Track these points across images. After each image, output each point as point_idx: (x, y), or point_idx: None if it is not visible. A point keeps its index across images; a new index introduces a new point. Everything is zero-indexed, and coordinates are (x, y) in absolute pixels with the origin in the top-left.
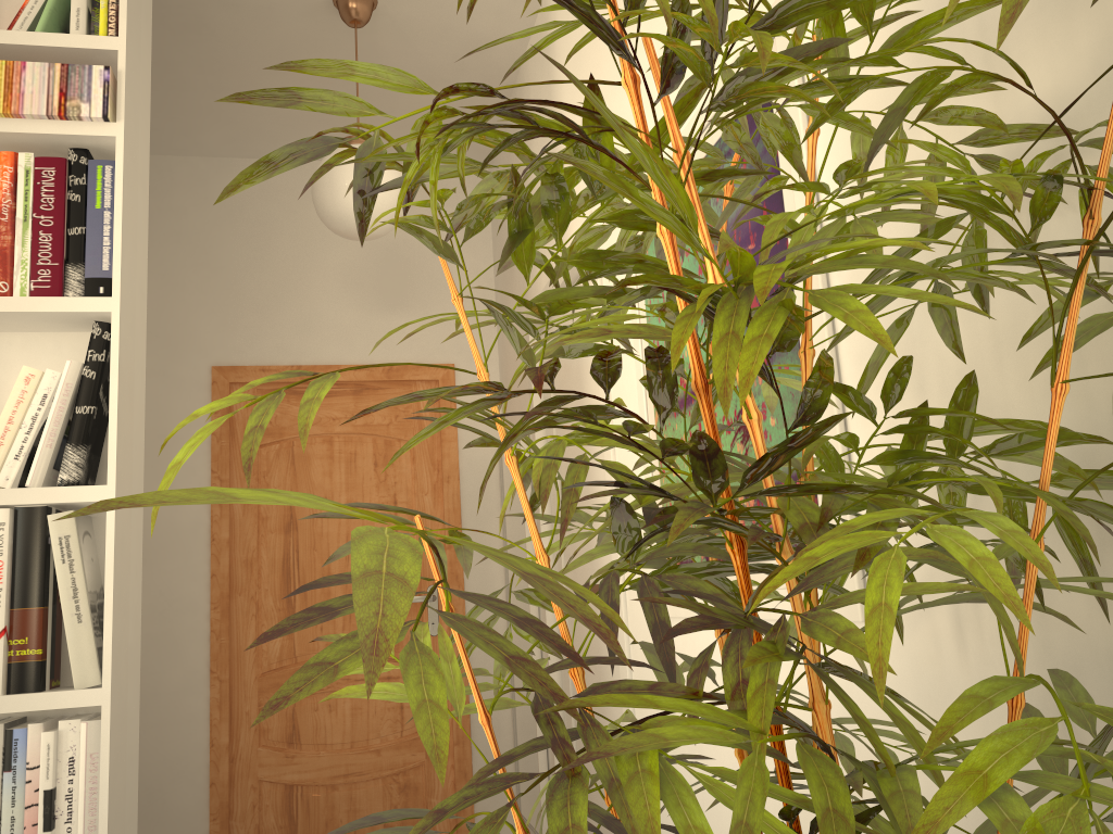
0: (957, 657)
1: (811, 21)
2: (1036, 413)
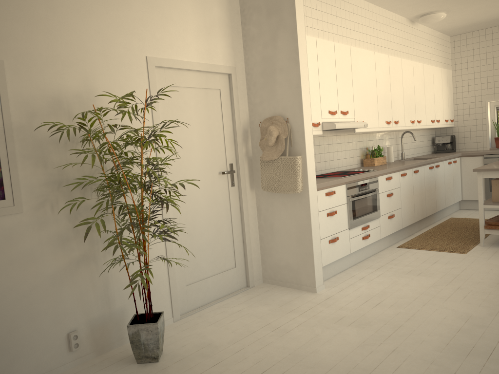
0: (51, 213)
1: (11, 74)
2: (74, 173)
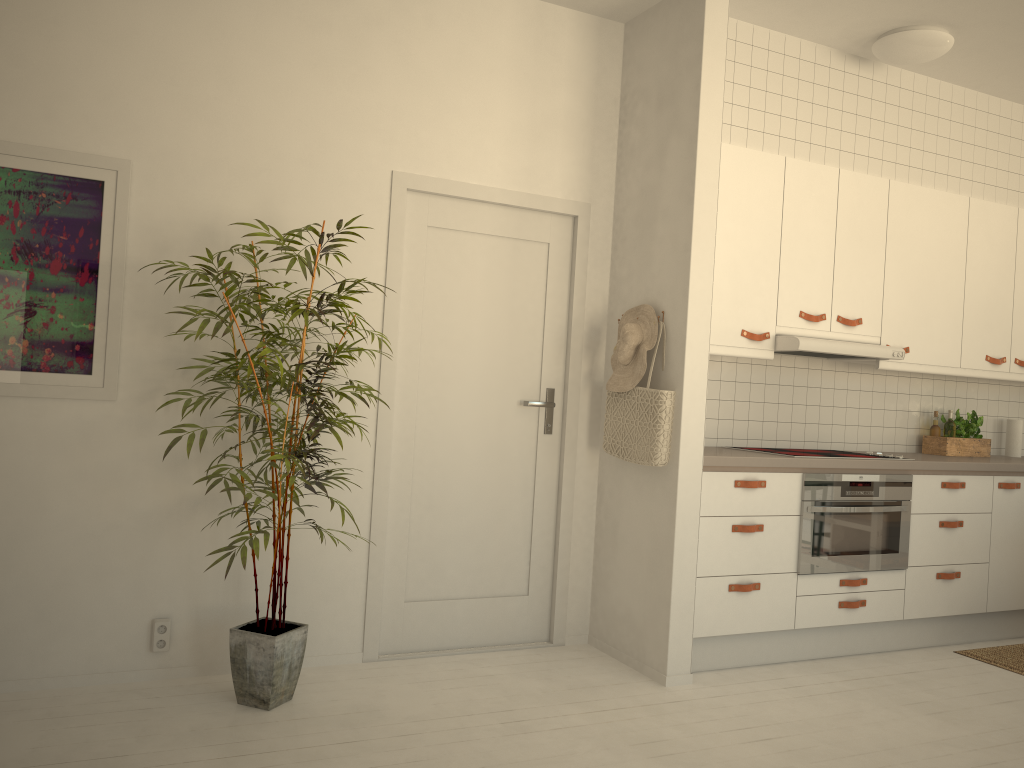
0: (163, 412)
1: (140, 183)
2: (217, 353)
